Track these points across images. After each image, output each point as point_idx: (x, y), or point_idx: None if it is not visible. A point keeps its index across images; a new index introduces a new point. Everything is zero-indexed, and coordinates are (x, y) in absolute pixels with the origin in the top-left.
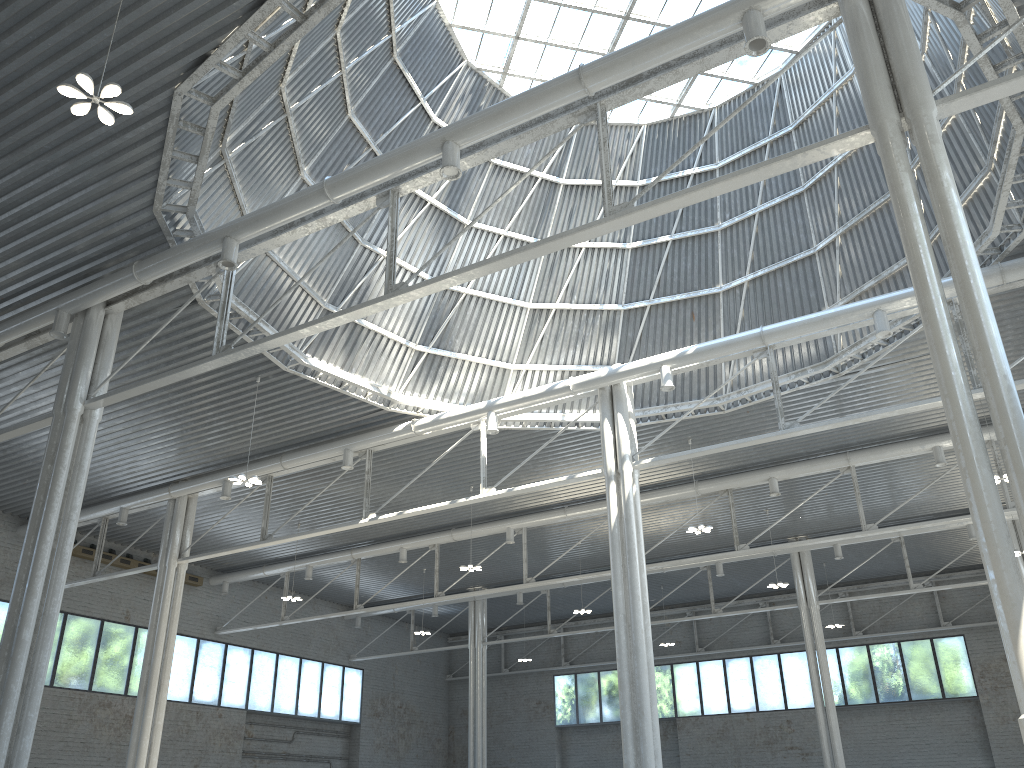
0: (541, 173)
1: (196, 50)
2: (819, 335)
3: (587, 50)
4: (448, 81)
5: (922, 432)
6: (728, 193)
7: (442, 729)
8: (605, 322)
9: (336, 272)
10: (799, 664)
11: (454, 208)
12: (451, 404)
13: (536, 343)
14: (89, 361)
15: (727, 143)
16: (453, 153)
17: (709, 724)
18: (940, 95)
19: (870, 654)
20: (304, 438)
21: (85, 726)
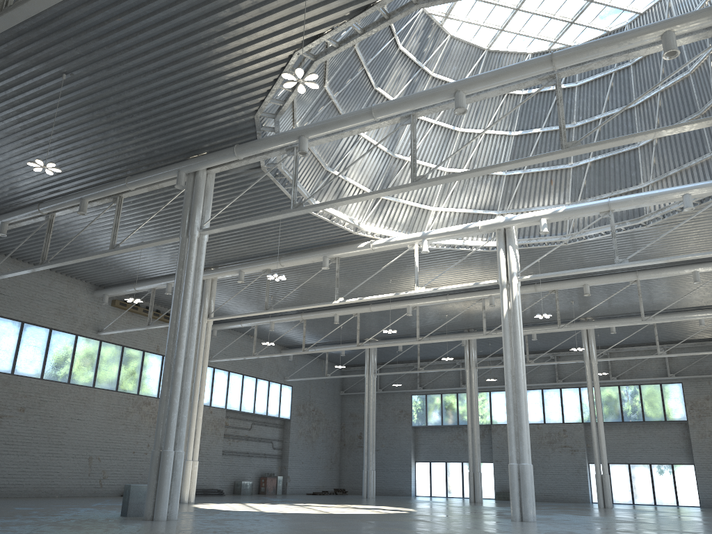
0: None
1: (317, 30)
2: (644, 205)
3: (503, 5)
4: (410, 22)
5: (686, 261)
6: (582, 103)
7: (337, 425)
8: (493, 182)
9: (334, 147)
10: (573, 395)
11: None
12: (395, 232)
13: (449, 194)
14: (201, 204)
15: None
16: (462, 99)
17: None
18: None
19: (620, 391)
20: (295, 247)
21: (136, 416)
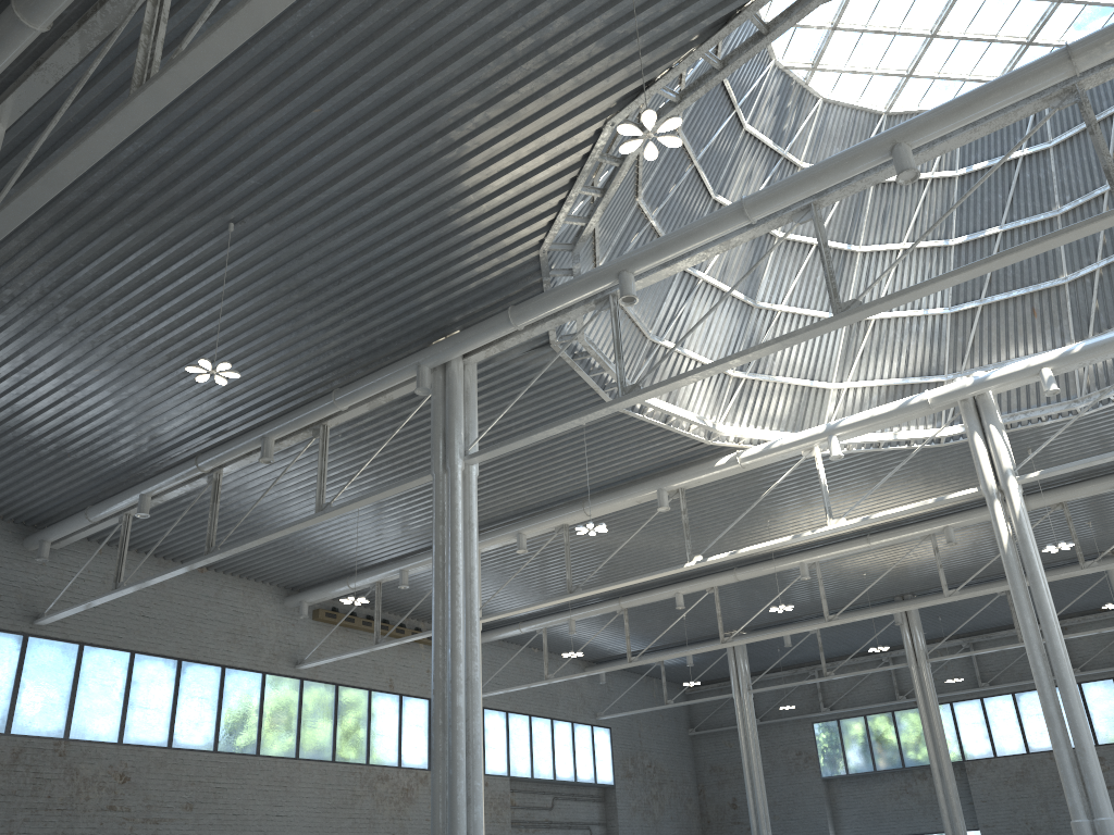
0: None
1: (644, 76)
2: None
3: (909, 33)
4: (757, 84)
5: None
6: (1067, 173)
7: (691, 788)
8: (931, 328)
9: (660, 300)
10: (1106, 694)
11: None
12: (775, 432)
13: (856, 358)
14: (461, 415)
15: (1061, 118)
16: (909, 155)
17: (1004, 766)
18: None
19: None
20: (607, 481)
21: (368, 801)
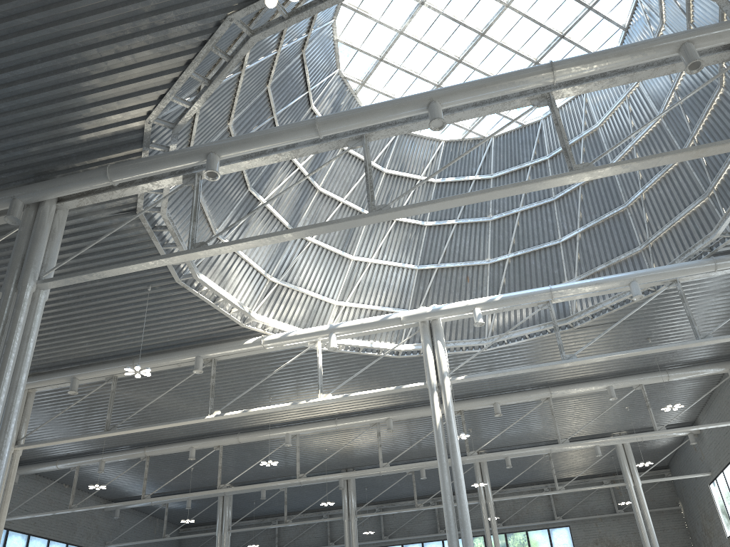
0: (372, 162)
1: None
2: (585, 296)
3: (425, 79)
4: (325, 81)
5: (598, 376)
6: None
7: None
8: (404, 277)
9: (228, 208)
10: None
11: (312, 176)
12: (292, 326)
13: (354, 286)
14: (43, 246)
15: (499, 162)
16: (440, 110)
17: None
18: (671, 145)
19: (507, 540)
20: (157, 345)
21: None
